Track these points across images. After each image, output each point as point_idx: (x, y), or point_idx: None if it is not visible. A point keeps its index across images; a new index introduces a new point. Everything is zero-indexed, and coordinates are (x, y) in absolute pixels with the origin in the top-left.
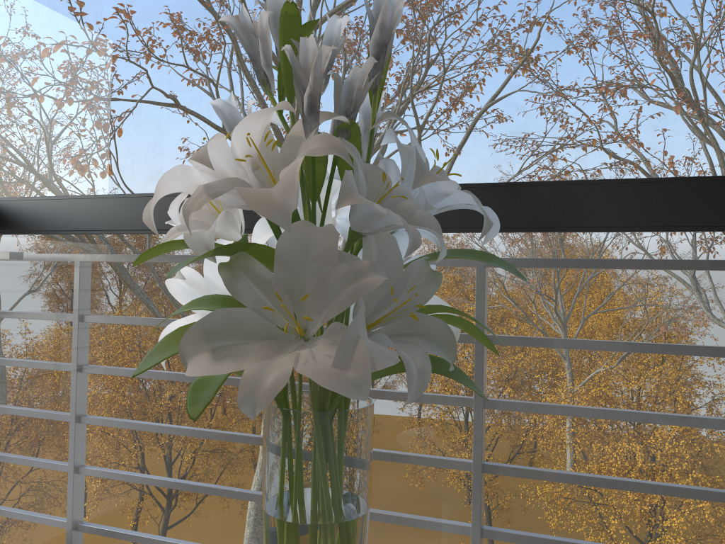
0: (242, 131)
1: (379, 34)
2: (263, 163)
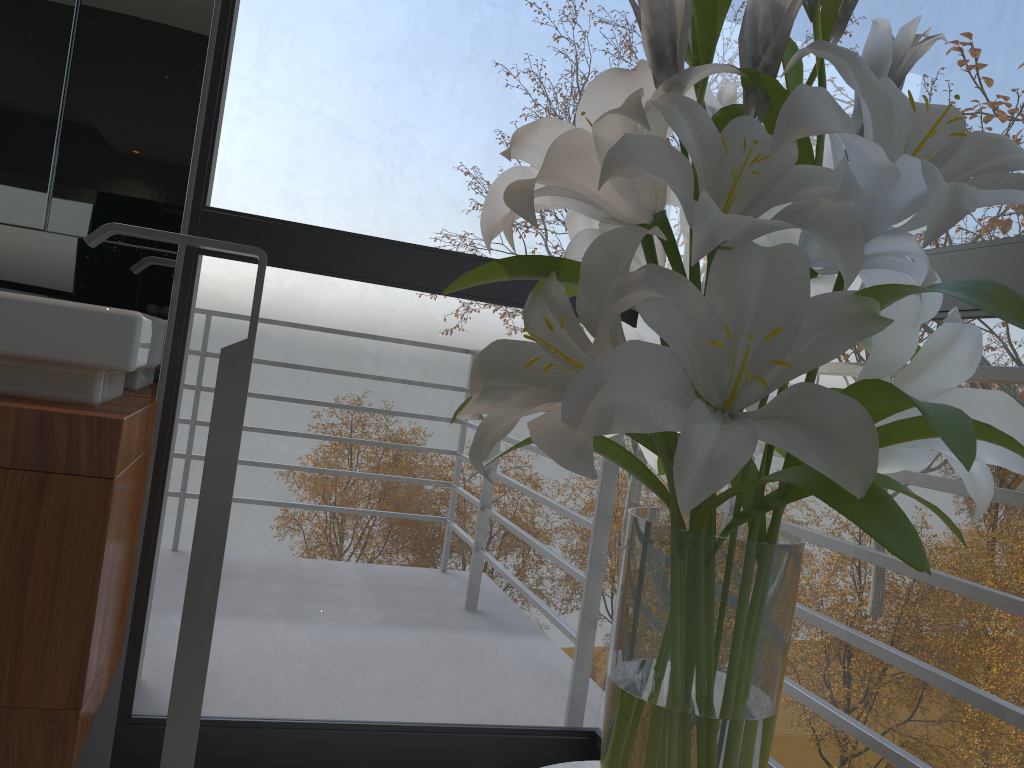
0: (592, 113)
1: None
2: None
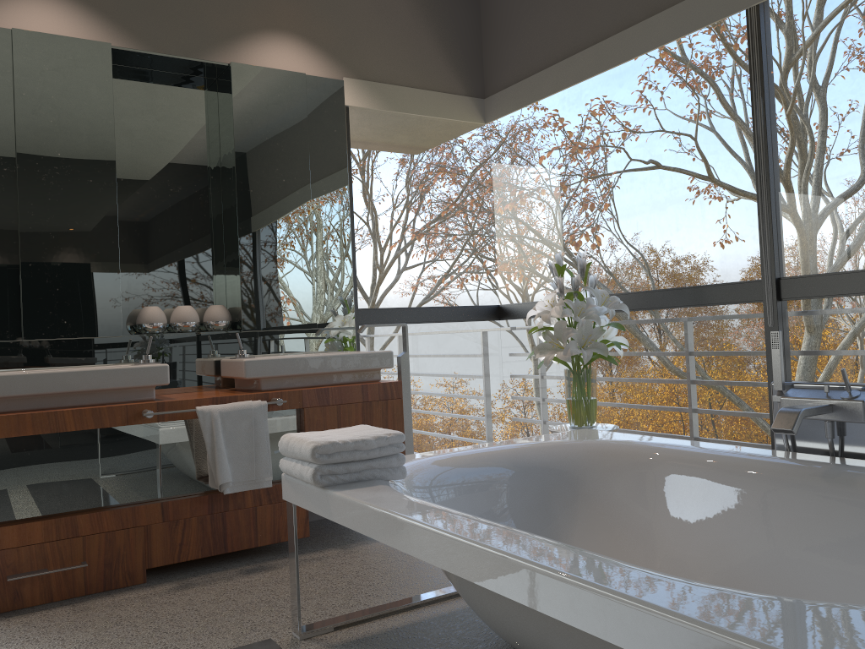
0: (546, 298)
1: (579, 267)
2: (554, 304)
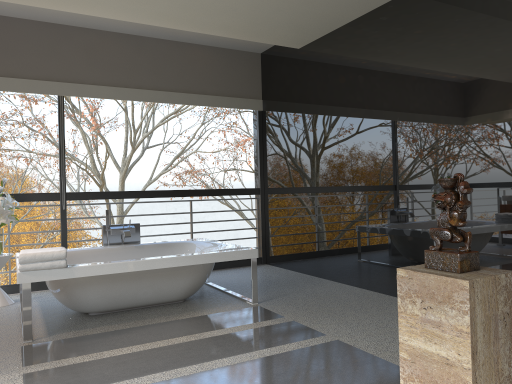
0: None
1: (5, 182)
2: None
